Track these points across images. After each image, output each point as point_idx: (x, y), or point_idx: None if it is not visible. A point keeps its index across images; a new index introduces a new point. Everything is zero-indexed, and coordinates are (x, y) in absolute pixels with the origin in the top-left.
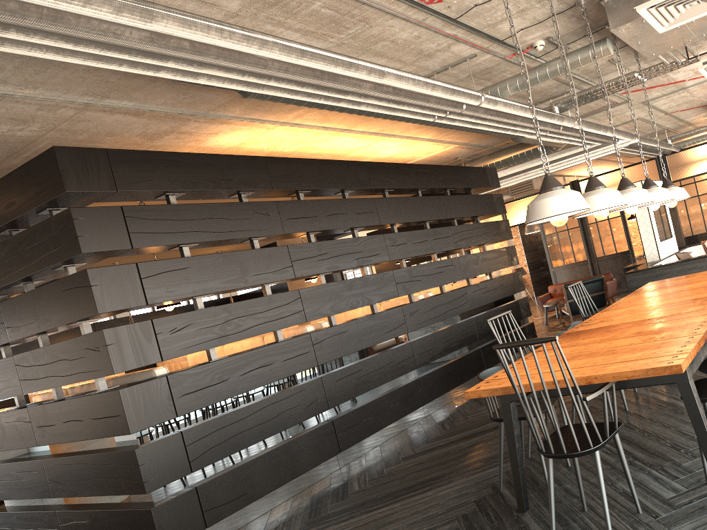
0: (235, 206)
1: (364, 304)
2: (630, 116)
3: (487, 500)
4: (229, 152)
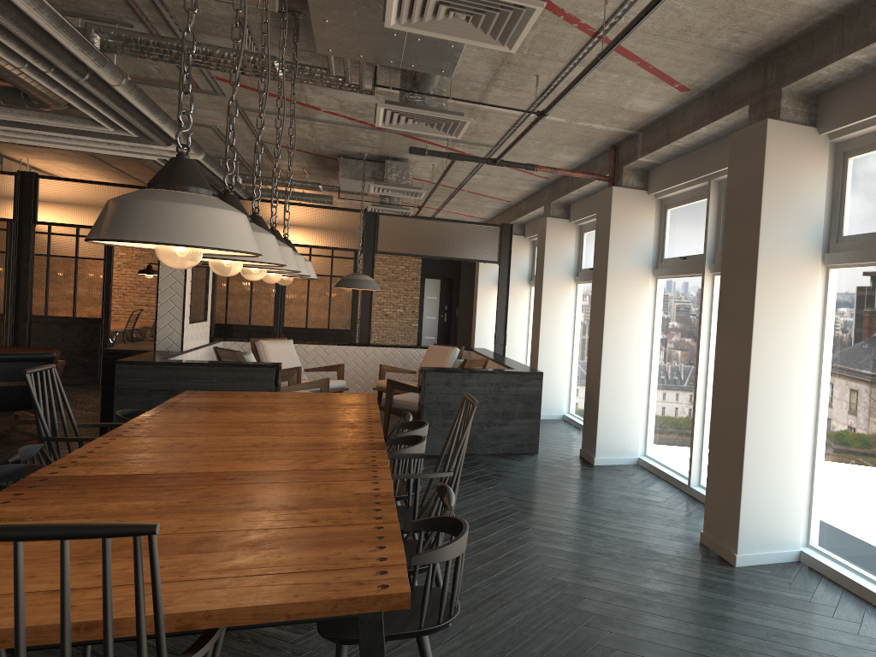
0: None
1: None
2: (201, 118)
3: None
4: None
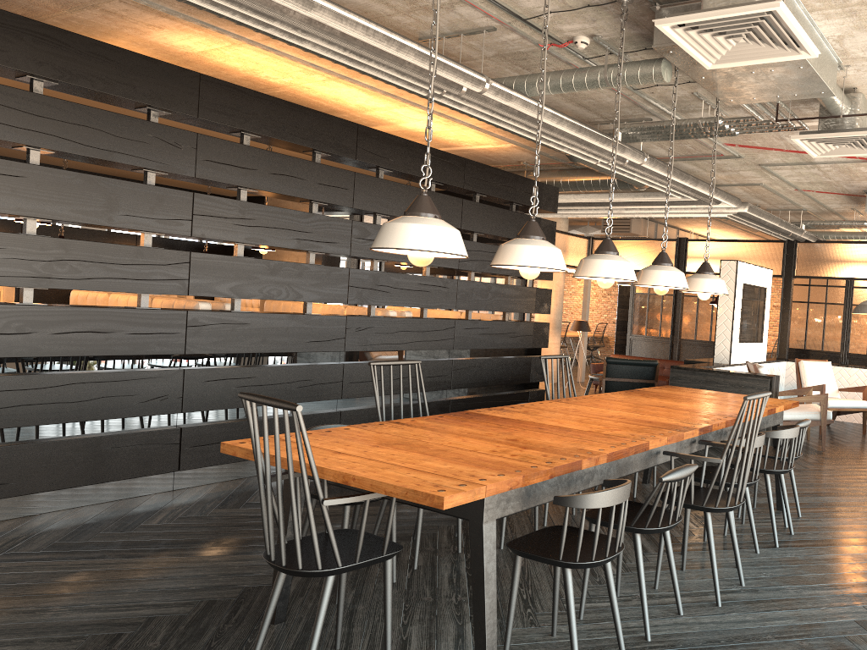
0: (129, 122)
1: (288, 298)
2: (747, 178)
3: (258, 592)
4: (190, 60)
